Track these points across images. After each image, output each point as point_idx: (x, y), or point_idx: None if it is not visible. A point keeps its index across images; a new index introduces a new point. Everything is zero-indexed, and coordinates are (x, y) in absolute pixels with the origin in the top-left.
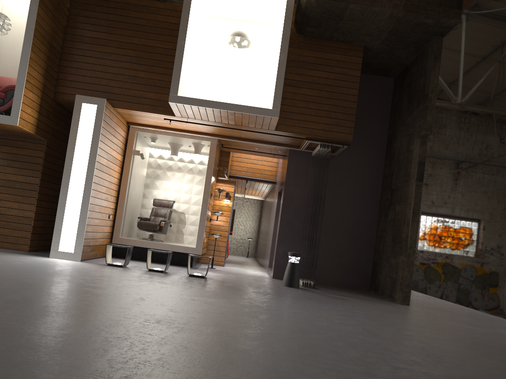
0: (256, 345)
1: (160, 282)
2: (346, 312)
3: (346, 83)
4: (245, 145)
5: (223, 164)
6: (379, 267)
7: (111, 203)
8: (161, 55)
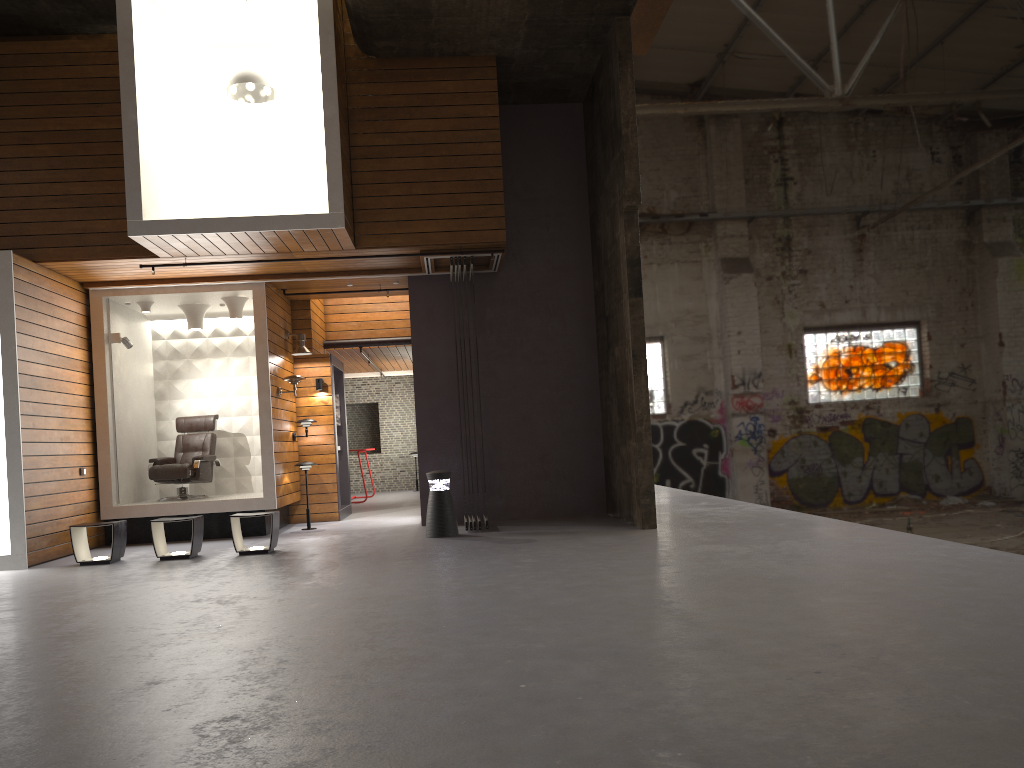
0: (235, 661)
1: (164, 578)
2: (500, 566)
3: (474, 133)
4: (326, 283)
5: (300, 325)
6: (611, 466)
7: (81, 445)
8: (108, 143)
